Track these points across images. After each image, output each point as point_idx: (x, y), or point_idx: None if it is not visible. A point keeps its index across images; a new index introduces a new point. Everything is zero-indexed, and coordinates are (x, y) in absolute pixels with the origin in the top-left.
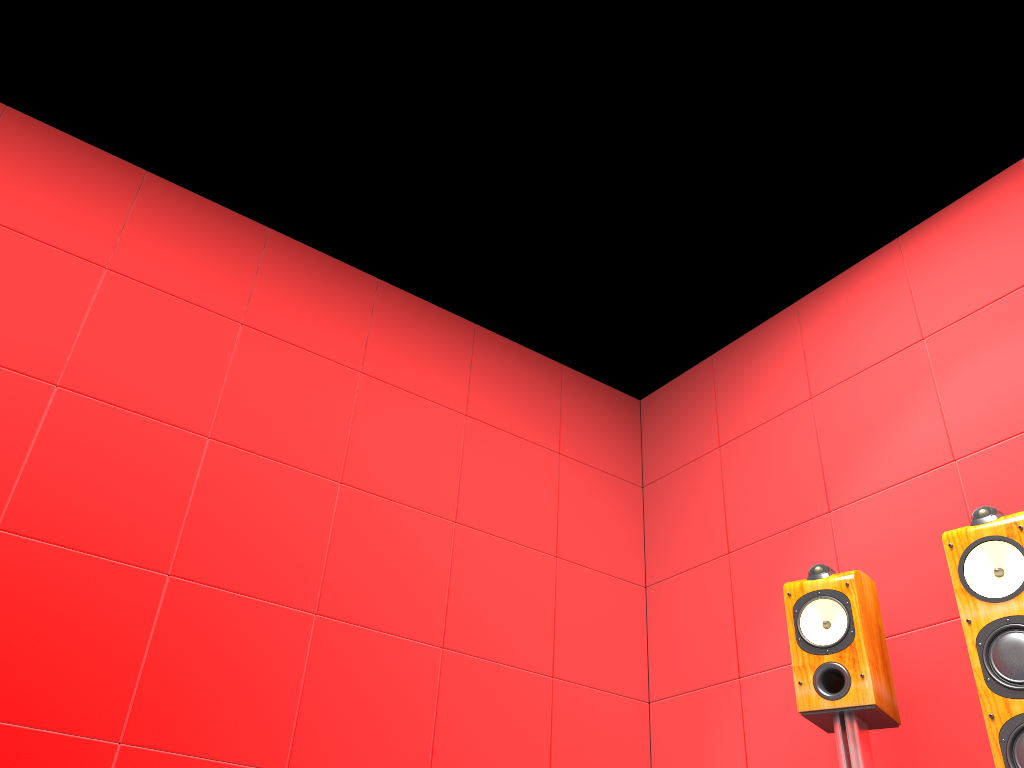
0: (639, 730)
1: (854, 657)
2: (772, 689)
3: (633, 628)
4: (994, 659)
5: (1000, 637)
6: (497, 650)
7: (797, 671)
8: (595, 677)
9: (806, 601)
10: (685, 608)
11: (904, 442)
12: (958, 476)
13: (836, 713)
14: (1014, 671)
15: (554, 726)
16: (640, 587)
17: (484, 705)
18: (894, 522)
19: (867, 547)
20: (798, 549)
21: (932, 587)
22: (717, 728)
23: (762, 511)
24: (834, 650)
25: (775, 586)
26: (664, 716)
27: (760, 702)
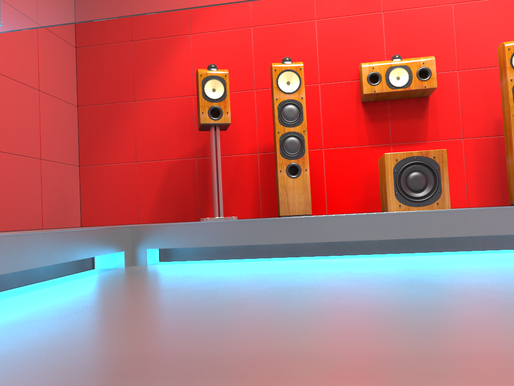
0: (74, 119)
1: (225, 105)
2: (151, 108)
3: (71, 69)
4: (283, 113)
5: (286, 106)
6: (14, 73)
7: (201, 107)
8: (57, 92)
9: (208, 79)
10: (103, 64)
11: (231, 12)
12: (252, 34)
13: (214, 125)
14: (289, 118)
15: (41, 116)
16: (73, 47)
17: (10, 103)
18: (221, 47)
19: (206, 55)
20: (172, 48)
21: (232, 77)
22: (120, 122)
23: (154, 25)
24: (217, 101)
25: (157, 63)
26: (87, 114)
27: (145, 113)
